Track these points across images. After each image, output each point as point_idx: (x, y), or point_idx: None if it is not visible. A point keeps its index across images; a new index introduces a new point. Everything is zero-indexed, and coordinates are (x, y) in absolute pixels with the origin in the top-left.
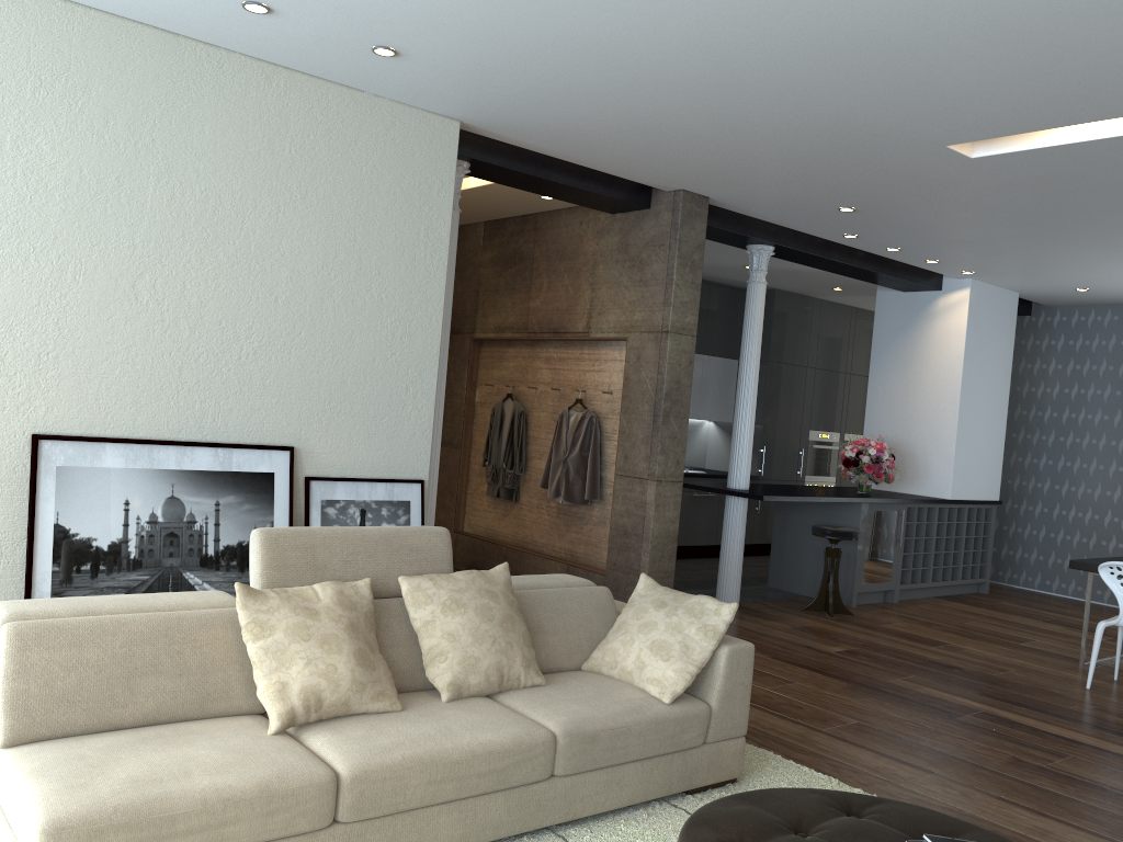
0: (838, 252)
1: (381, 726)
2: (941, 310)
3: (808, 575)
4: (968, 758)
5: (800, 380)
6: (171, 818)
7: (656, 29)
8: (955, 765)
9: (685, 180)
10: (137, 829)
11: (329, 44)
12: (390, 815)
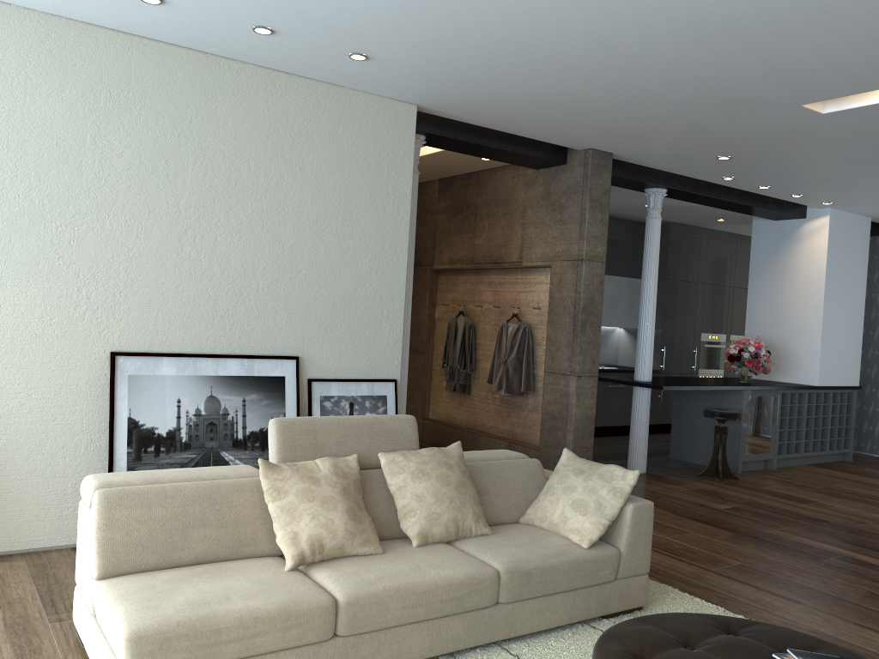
0: (719, 191)
1: (367, 565)
2: (806, 234)
3: (702, 448)
4: (831, 592)
5: (692, 294)
6: (217, 630)
7: (564, 28)
8: (820, 598)
9: (593, 141)
10: (193, 638)
11: (317, 53)
12: (376, 631)
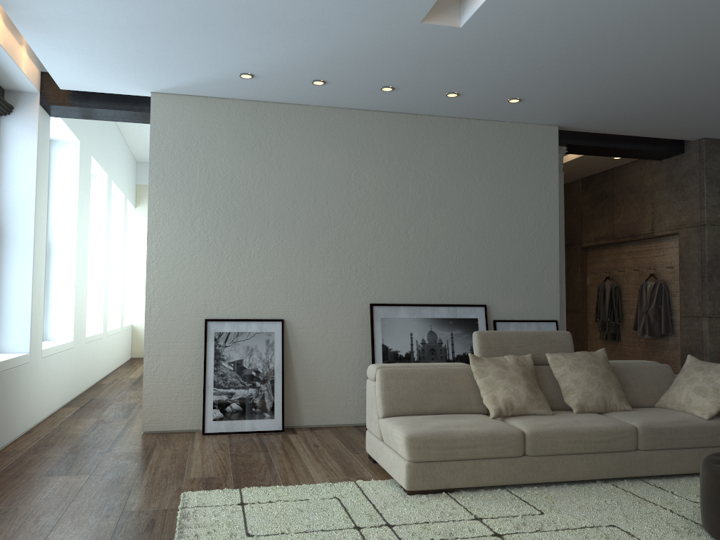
0: None
1: (542, 418)
2: None
3: None
4: None
5: None
6: (454, 440)
7: (658, 58)
8: None
9: (704, 132)
10: (441, 442)
11: (486, 103)
12: (551, 455)
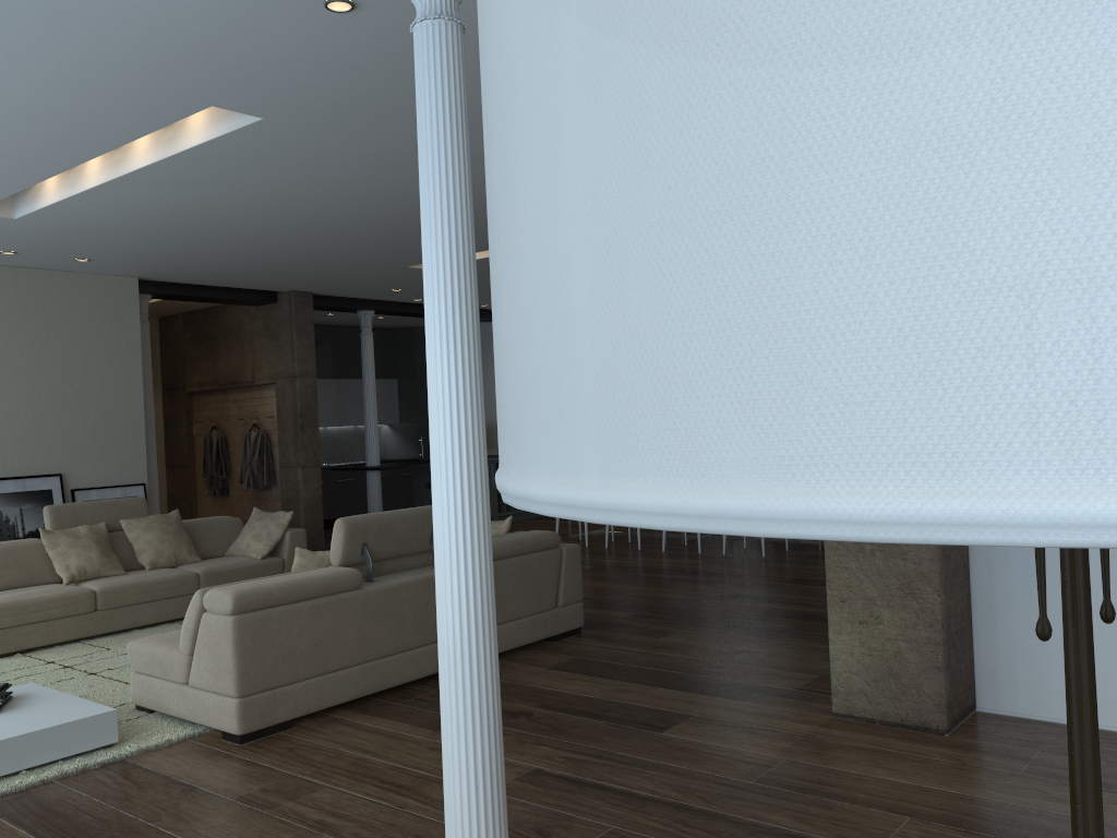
0: (421, 307)
1: (115, 578)
2: None
3: None
4: None
5: None
6: (27, 606)
7: (217, 246)
8: None
9: (290, 287)
10: (14, 610)
11: (51, 259)
12: (121, 607)
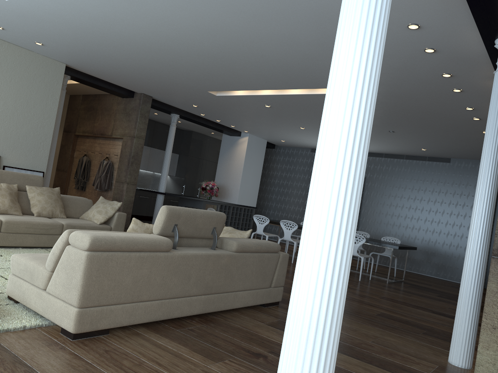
0: (202, 119)
1: (15, 216)
2: (240, 143)
3: None
4: None
5: (200, 164)
6: None
7: (113, 52)
8: None
9: (142, 90)
10: None
11: (21, 39)
12: (15, 233)
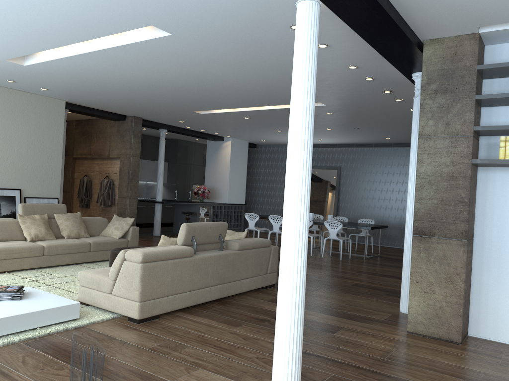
0: (188, 131)
1: (52, 241)
2: (224, 147)
3: None
4: None
5: (188, 169)
6: (12, 250)
7: (112, 91)
8: None
9: (133, 114)
10: (6, 251)
11: (29, 87)
12: (55, 255)
